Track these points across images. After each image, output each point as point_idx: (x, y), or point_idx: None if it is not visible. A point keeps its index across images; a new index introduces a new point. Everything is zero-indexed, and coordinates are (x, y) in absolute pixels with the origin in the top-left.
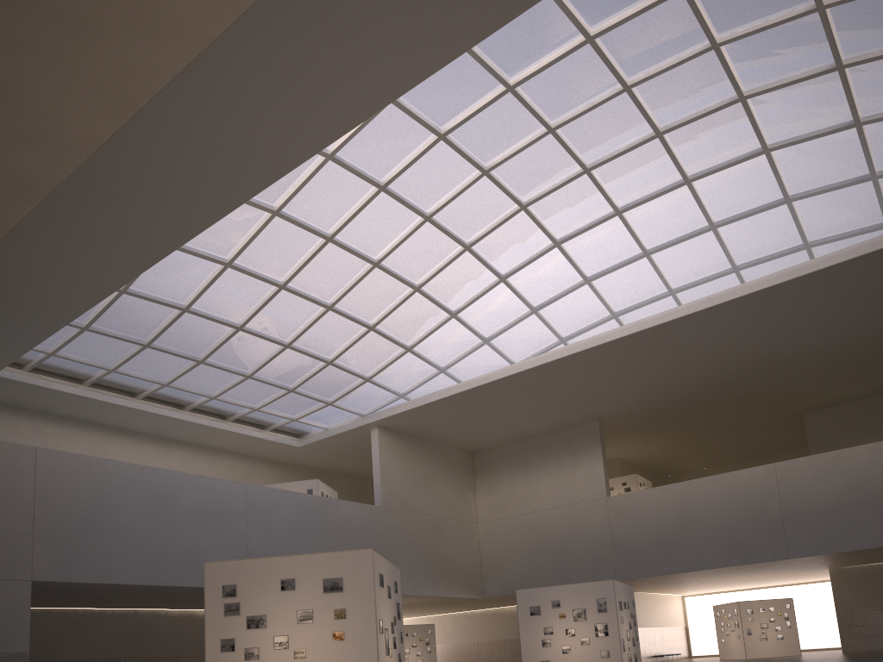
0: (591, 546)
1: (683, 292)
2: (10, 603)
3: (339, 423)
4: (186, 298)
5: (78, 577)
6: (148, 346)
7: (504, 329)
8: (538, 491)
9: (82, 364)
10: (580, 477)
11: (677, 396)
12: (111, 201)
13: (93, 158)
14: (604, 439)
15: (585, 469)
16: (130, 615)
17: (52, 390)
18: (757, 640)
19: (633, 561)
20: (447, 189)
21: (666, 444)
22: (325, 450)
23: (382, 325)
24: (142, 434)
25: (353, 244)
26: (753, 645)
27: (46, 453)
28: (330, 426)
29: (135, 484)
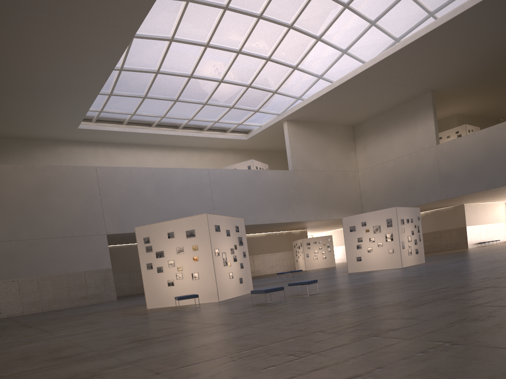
0: (426, 179)
1: None
2: (99, 246)
3: (266, 121)
4: (156, 65)
5: (128, 230)
6: (145, 97)
7: (355, 41)
8: (393, 147)
9: (118, 113)
10: (419, 134)
11: (485, 65)
12: (85, 25)
13: (64, 4)
14: (435, 104)
15: (422, 128)
16: None
17: (107, 131)
18: None
19: (452, 186)
20: None
21: (489, 99)
22: (262, 139)
23: (274, 56)
24: (161, 146)
25: (241, 7)
26: None
27: (101, 169)
28: (262, 124)
29: (148, 178)
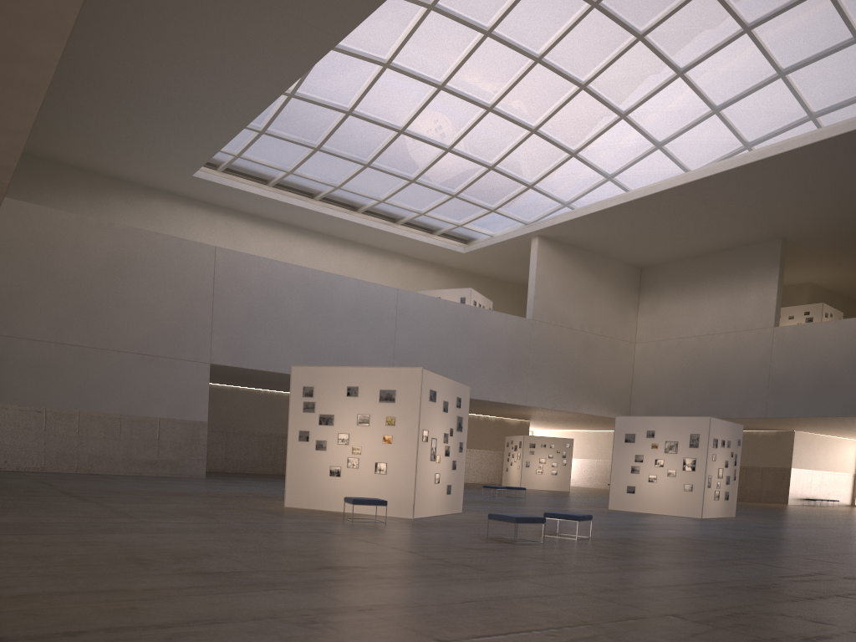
0: (745, 379)
1: None
2: (193, 381)
3: (504, 231)
4: (349, 101)
5: (247, 364)
6: (318, 149)
7: (680, 132)
8: (702, 315)
9: (264, 166)
10: (749, 304)
11: None
12: (260, 10)
13: None
14: (784, 262)
15: (756, 294)
16: None
17: (240, 190)
18: None
19: (787, 399)
20: None
21: None
22: (489, 258)
23: (545, 127)
24: (321, 235)
25: (513, 38)
26: None
27: (224, 253)
28: (495, 233)
29: (298, 285)
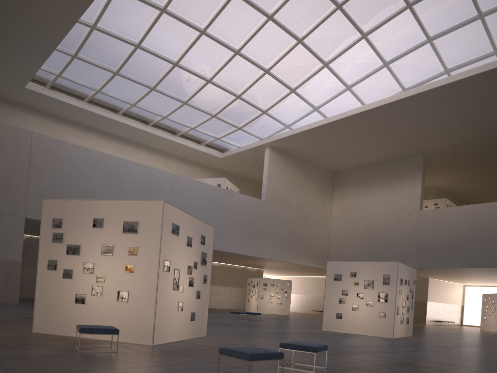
0: (402, 243)
1: None
2: (10, 230)
3: (247, 144)
4: (137, 37)
5: None
6: (117, 73)
7: (362, 79)
8: (373, 202)
9: (79, 85)
10: (403, 195)
11: (485, 141)
12: None
13: None
14: (425, 169)
15: (407, 189)
16: None
17: (62, 101)
18: None
19: (429, 256)
20: None
21: (472, 179)
22: (238, 162)
23: (274, 70)
24: (123, 140)
25: None
26: None
27: (39, 137)
28: (241, 145)
29: (98, 165)
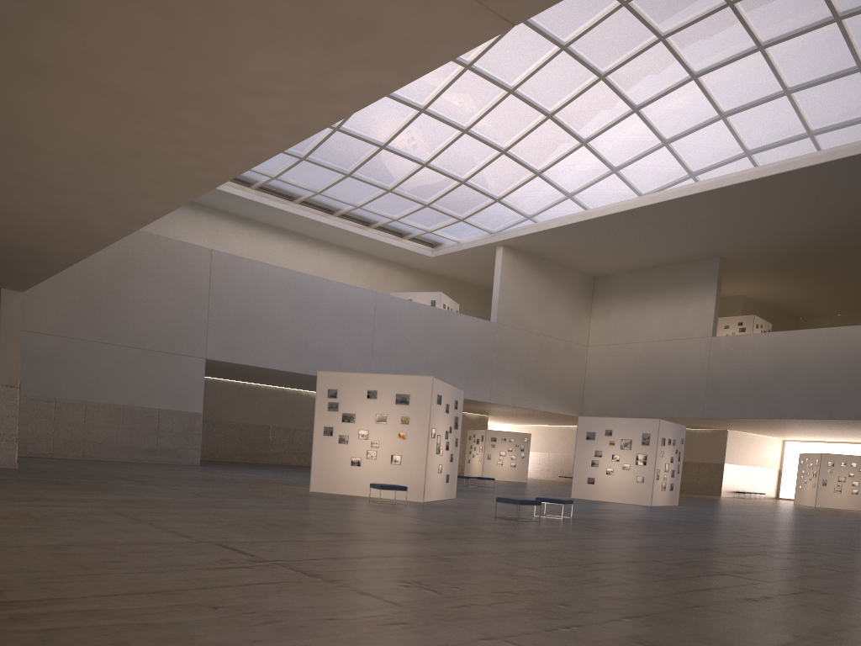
0: (686, 383)
1: (823, 135)
2: (190, 375)
3: (470, 238)
4: None
5: (239, 359)
6: (304, 159)
7: (633, 160)
8: (648, 323)
9: (250, 170)
10: (690, 314)
11: (802, 243)
12: None
13: None
14: (722, 278)
15: (696, 306)
16: (279, 392)
17: (225, 192)
18: (830, 491)
19: (722, 402)
20: (584, 19)
21: (794, 287)
22: (455, 262)
23: (514, 149)
24: (297, 235)
25: (490, 71)
26: (825, 495)
27: (219, 255)
28: (462, 240)
29: (286, 287)
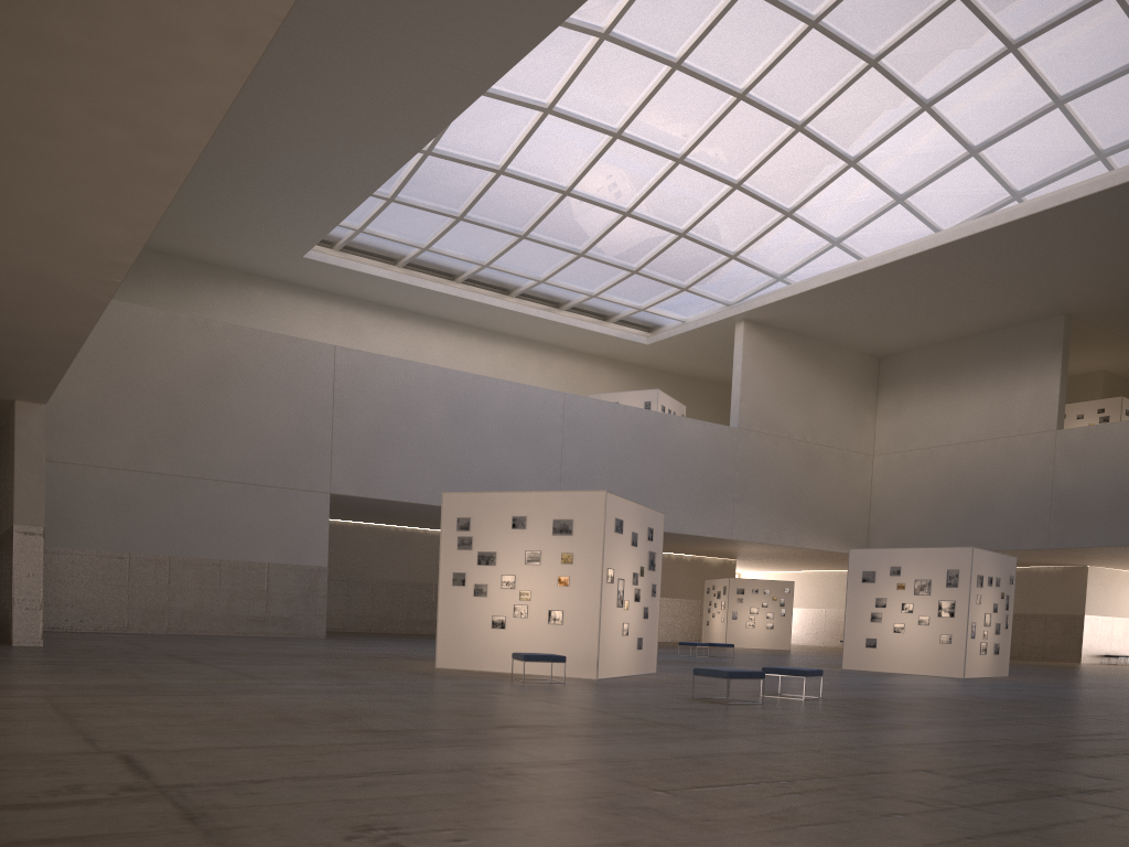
0: (1020, 499)
1: None
2: (310, 516)
3: (699, 314)
4: (501, 157)
5: (376, 492)
6: (461, 218)
7: (927, 182)
8: (961, 417)
9: (393, 241)
10: (1023, 400)
11: None
12: (393, 52)
13: (367, 3)
14: (1069, 344)
15: (1032, 388)
16: None
17: (362, 273)
18: None
19: (1076, 524)
20: None
21: None
22: (681, 349)
23: (751, 181)
24: (464, 326)
25: (708, 70)
26: None
27: (345, 353)
28: (688, 318)
29: (438, 391)
